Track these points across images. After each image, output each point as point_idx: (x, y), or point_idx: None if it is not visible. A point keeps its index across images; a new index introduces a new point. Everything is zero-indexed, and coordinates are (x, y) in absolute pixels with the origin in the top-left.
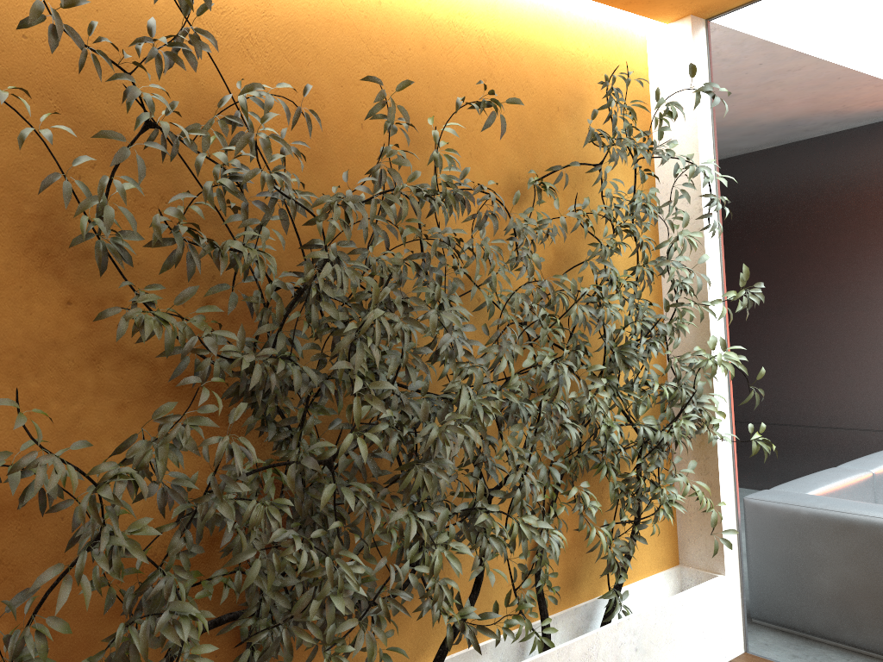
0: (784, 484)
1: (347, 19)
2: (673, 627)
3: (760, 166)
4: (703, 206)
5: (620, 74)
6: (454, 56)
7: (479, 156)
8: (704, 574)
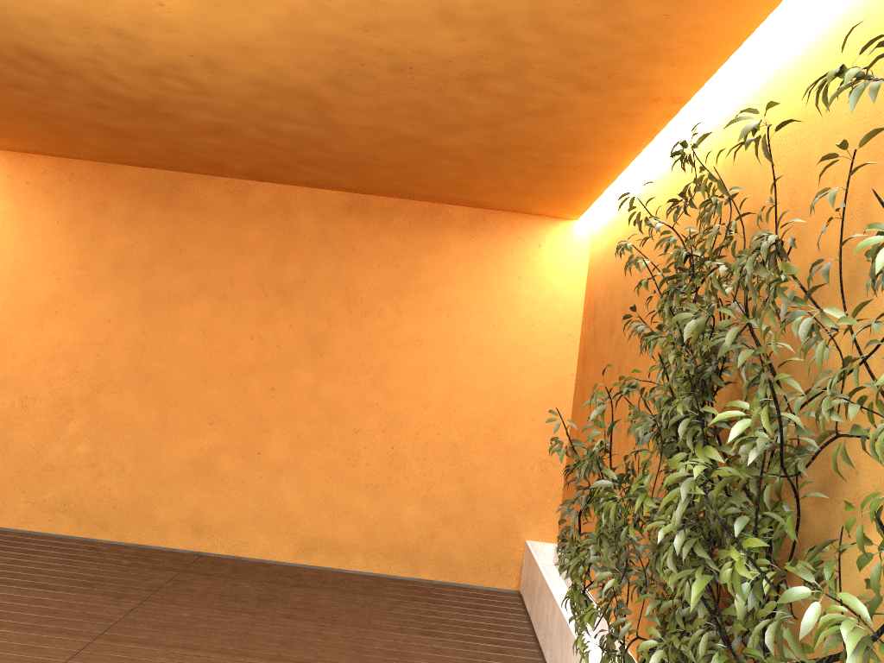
0: None
1: (839, 63)
2: None
3: None
4: None
5: None
6: None
7: None
8: None
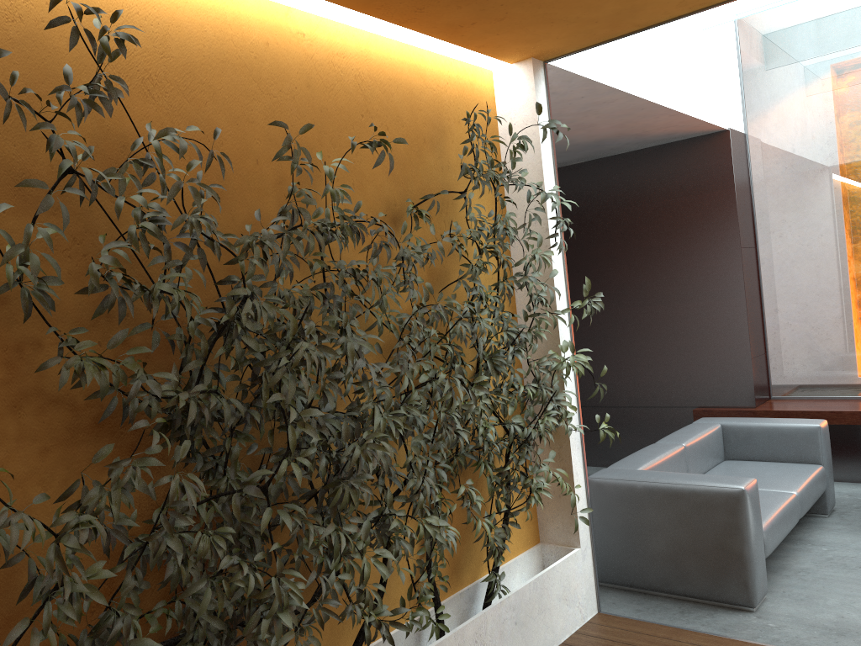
0: (618, 463)
1: (239, 59)
2: (543, 598)
3: (573, 179)
4: (549, 226)
5: (473, 108)
6: (335, 93)
7: (361, 186)
8: (563, 548)
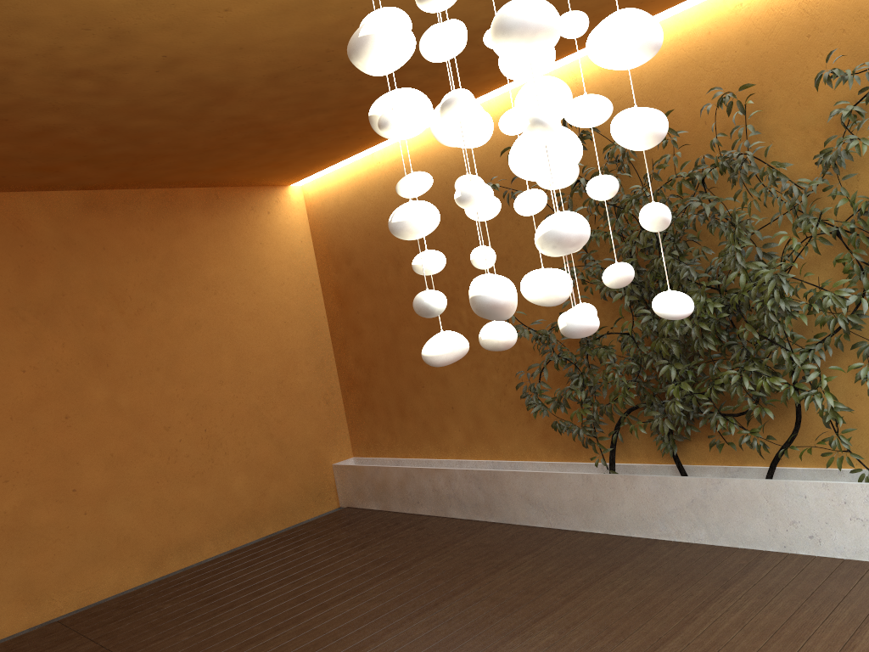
0: None
1: (687, 59)
2: None
3: None
4: None
5: None
6: (775, 34)
7: (808, 101)
8: None
